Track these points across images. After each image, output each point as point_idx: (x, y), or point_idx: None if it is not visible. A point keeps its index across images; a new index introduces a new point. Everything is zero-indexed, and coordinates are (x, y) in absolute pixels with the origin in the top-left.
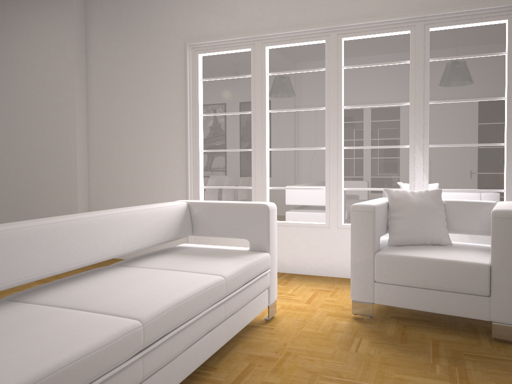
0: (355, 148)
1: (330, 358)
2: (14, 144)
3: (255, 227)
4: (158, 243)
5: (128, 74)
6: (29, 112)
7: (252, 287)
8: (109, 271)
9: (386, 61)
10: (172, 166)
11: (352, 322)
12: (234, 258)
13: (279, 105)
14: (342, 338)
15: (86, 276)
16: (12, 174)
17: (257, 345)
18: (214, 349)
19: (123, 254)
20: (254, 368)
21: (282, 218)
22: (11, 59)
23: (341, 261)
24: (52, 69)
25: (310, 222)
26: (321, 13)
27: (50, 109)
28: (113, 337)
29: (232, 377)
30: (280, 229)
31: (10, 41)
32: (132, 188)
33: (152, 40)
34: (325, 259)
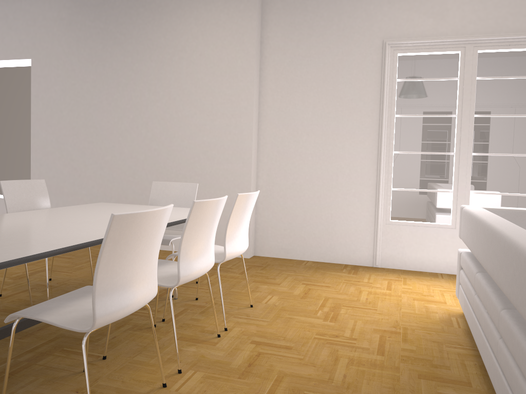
0: None
1: None
2: (173, 136)
3: None
4: None
5: (312, 70)
6: (194, 104)
7: None
8: None
9: None
10: (359, 167)
11: None
12: None
13: (487, 110)
14: None
15: None
16: (169, 168)
17: None
18: None
19: None
20: None
21: None
22: (173, 46)
23: None
24: (225, 60)
25: None
26: None
27: (221, 101)
28: None
29: None
30: None
31: (173, 27)
32: (310, 187)
33: (343, 36)
34: None
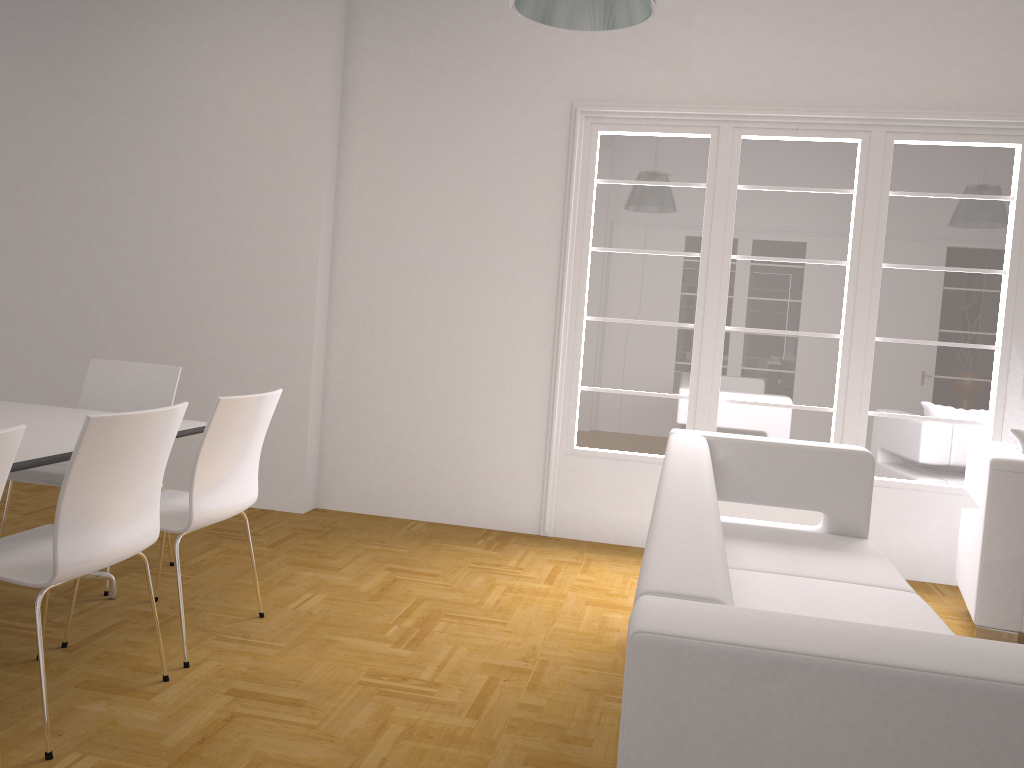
0: (897, 341)
1: None
2: (160, 265)
3: (845, 492)
4: None
5: (439, 151)
6: (204, 203)
7: None
8: None
9: (969, 192)
10: (521, 343)
11: None
12: (851, 552)
13: (755, 248)
14: None
15: None
16: (150, 329)
17: None
18: None
19: None
20: None
21: None
22: (167, 85)
23: None
24: (270, 121)
25: None
26: (859, 89)
27: (258, 202)
28: None
29: None
30: None
31: (168, 47)
32: (427, 378)
33: (498, 90)
34: None
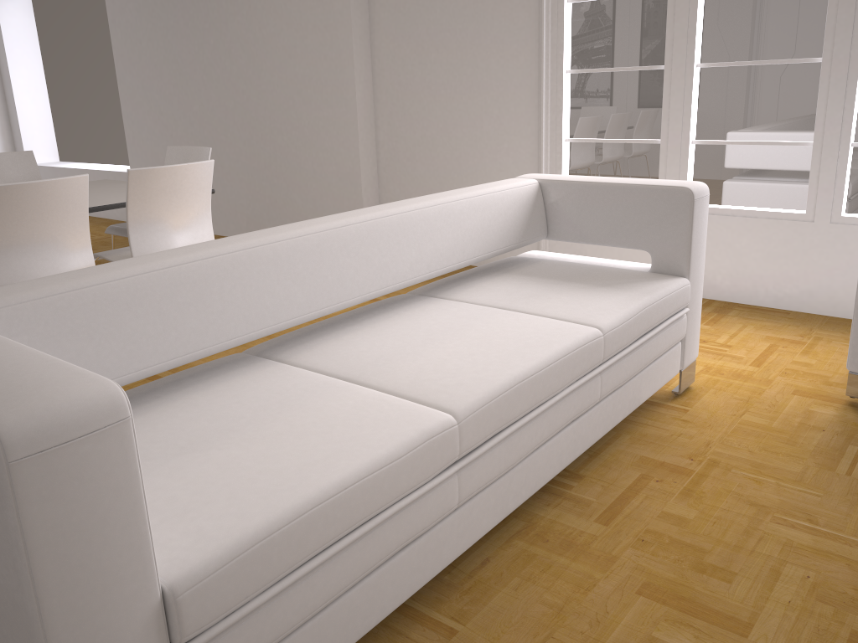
0: None
1: (794, 482)
2: (260, 68)
3: (664, 231)
4: (486, 257)
5: None
6: (278, 13)
7: (653, 343)
8: (407, 307)
9: None
10: (513, 102)
11: (844, 412)
12: (621, 289)
13: None
14: (821, 444)
15: (370, 314)
16: (261, 119)
17: (655, 441)
18: (579, 449)
19: (428, 278)
20: (648, 485)
21: (717, 201)
22: None
23: (830, 286)
24: None
25: (773, 209)
26: None
27: (310, 5)
28: (409, 445)
29: (609, 496)
30: (712, 221)
31: None
32: (445, 141)
33: None
34: (797, 281)
